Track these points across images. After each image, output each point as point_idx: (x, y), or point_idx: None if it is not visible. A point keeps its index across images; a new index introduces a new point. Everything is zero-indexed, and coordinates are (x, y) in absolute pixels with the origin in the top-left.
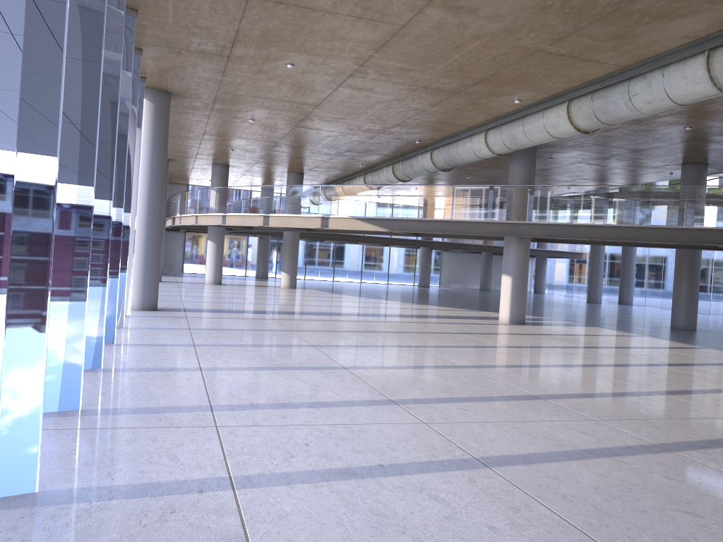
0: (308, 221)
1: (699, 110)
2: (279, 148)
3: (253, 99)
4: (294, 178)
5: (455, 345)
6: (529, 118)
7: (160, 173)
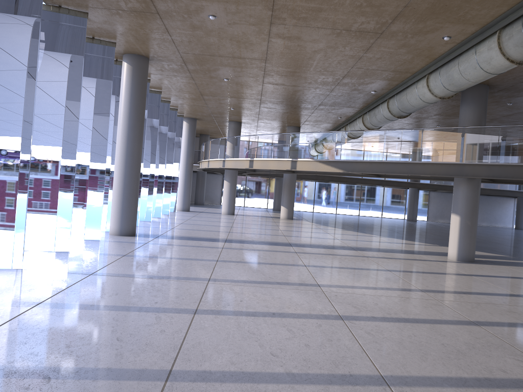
0: (281, 164)
1: None
2: (265, 105)
3: (211, 58)
4: (291, 131)
5: (365, 285)
6: (464, 56)
7: (137, 123)
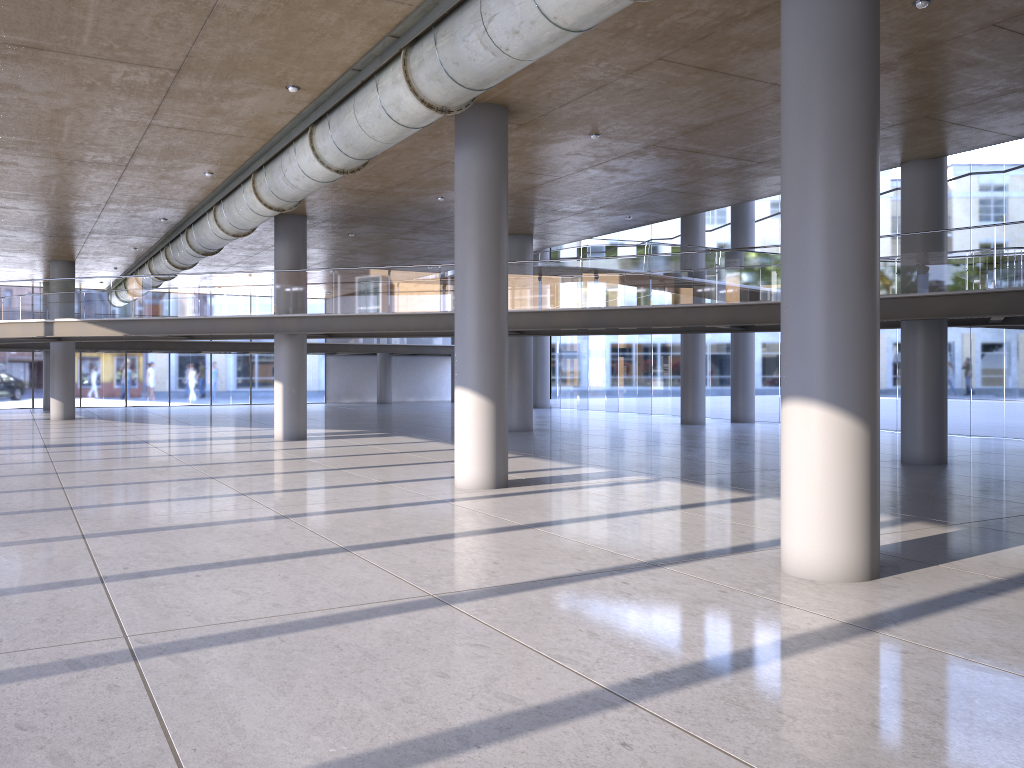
0: (29, 329)
1: (421, 180)
2: None
3: None
4: (59, 268)
5: (120, 468)
6: (237, 192)
7: None
